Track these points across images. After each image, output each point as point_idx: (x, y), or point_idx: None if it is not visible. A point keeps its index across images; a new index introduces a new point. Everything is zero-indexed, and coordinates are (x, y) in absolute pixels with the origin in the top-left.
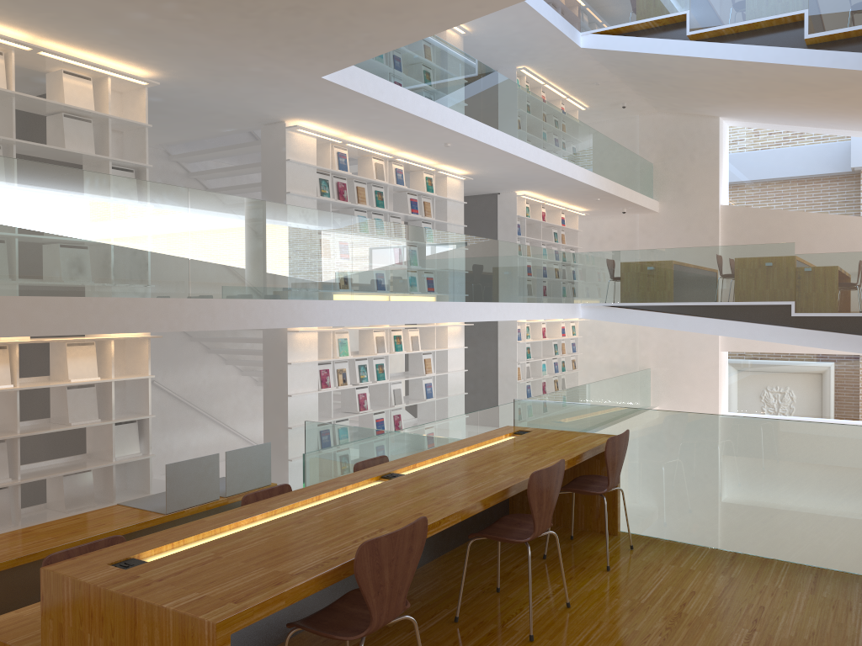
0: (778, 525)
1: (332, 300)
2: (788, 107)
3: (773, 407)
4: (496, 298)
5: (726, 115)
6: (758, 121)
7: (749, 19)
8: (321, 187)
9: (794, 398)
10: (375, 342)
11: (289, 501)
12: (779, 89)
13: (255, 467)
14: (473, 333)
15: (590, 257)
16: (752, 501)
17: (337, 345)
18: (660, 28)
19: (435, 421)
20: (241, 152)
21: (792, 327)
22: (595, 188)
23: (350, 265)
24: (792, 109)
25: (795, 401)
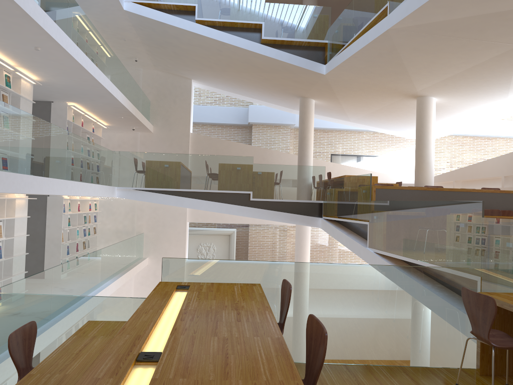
0: (373, 340)
1: None
2: (236, 79)
3: (215, 255)
4: (69, 177)
5: (196, 79)
6: (212, 86)
7: (232, 19)
8: None
9: (226, 249)
10: None
11: None
12: (238, 67)
13: None
14: None
15: (125, 155)
16: (356, 325)
17: None
18: (177, 11)
19: (23, 279)
20: None
21: (249, 207)
22: (126, 109)
23: None
24: (237, 81)
25: (227, 251)
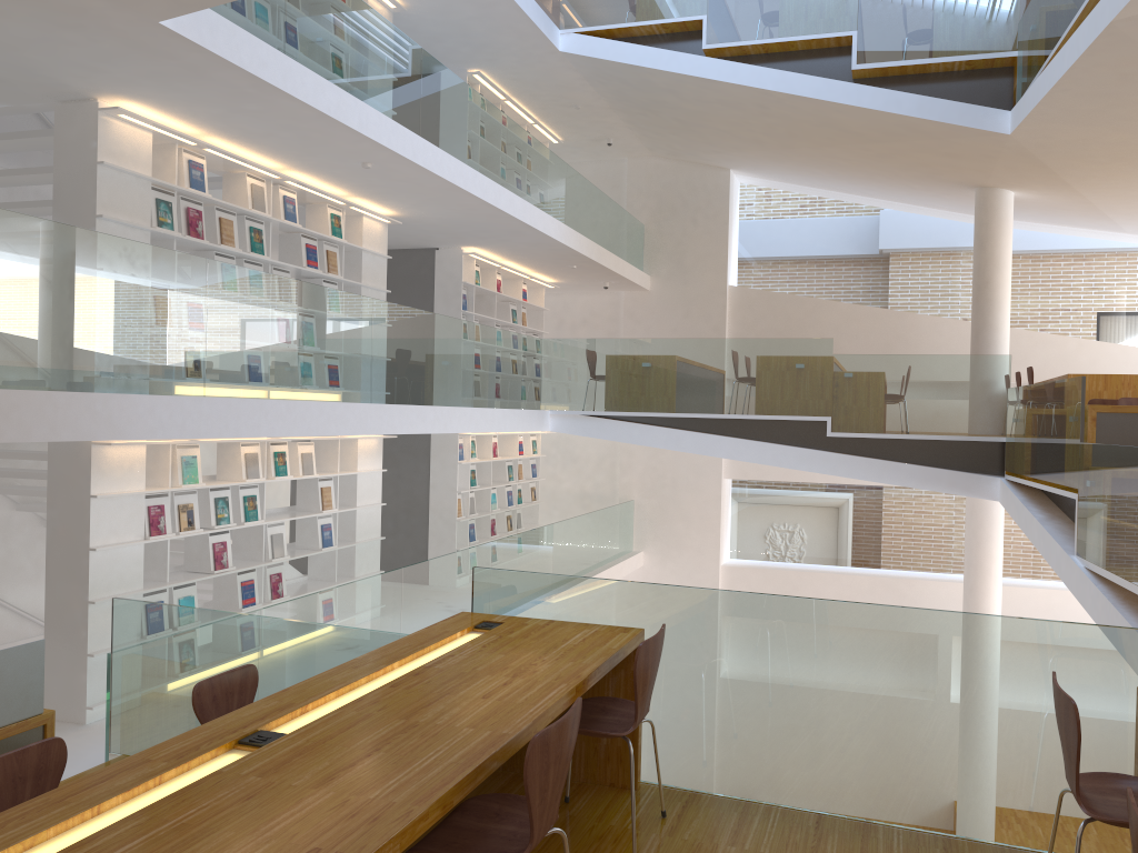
0: (885, 770)
1: (167, 396)
2: (819, 162)
3: (786, 552)
4: (433, 399)
5: (739, 168)
6: (777, 179)
7: (784, 36)
8: (158, 213)
9: (812, 540)
10: (243, 462)
11: (26, 830)
12: (813, 136)
13: (12, 685)
14: (394, 448)
15: (565, 346)
16: (846, 733)
17: (179, 466)
18: (667, 36)
19: (337, 587)
20: (21, 147)
21: (827, 451)
22: (573, 251)
23: (203, 339)
24: (823, 166)
25: (813, 545)
